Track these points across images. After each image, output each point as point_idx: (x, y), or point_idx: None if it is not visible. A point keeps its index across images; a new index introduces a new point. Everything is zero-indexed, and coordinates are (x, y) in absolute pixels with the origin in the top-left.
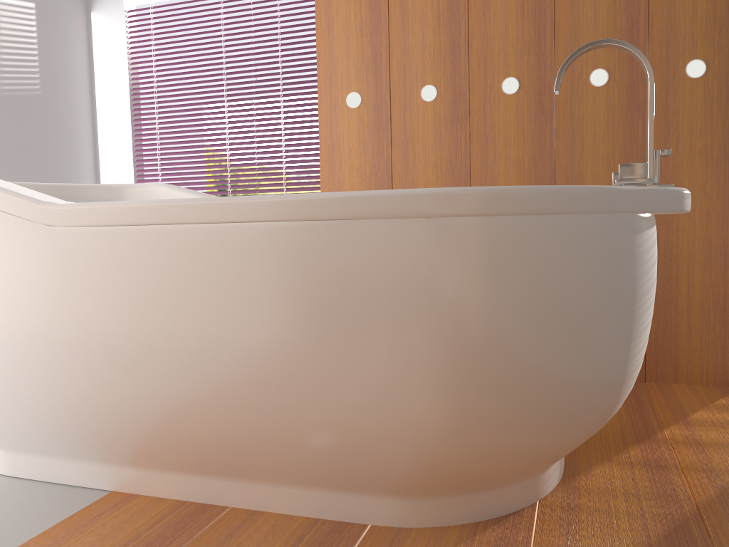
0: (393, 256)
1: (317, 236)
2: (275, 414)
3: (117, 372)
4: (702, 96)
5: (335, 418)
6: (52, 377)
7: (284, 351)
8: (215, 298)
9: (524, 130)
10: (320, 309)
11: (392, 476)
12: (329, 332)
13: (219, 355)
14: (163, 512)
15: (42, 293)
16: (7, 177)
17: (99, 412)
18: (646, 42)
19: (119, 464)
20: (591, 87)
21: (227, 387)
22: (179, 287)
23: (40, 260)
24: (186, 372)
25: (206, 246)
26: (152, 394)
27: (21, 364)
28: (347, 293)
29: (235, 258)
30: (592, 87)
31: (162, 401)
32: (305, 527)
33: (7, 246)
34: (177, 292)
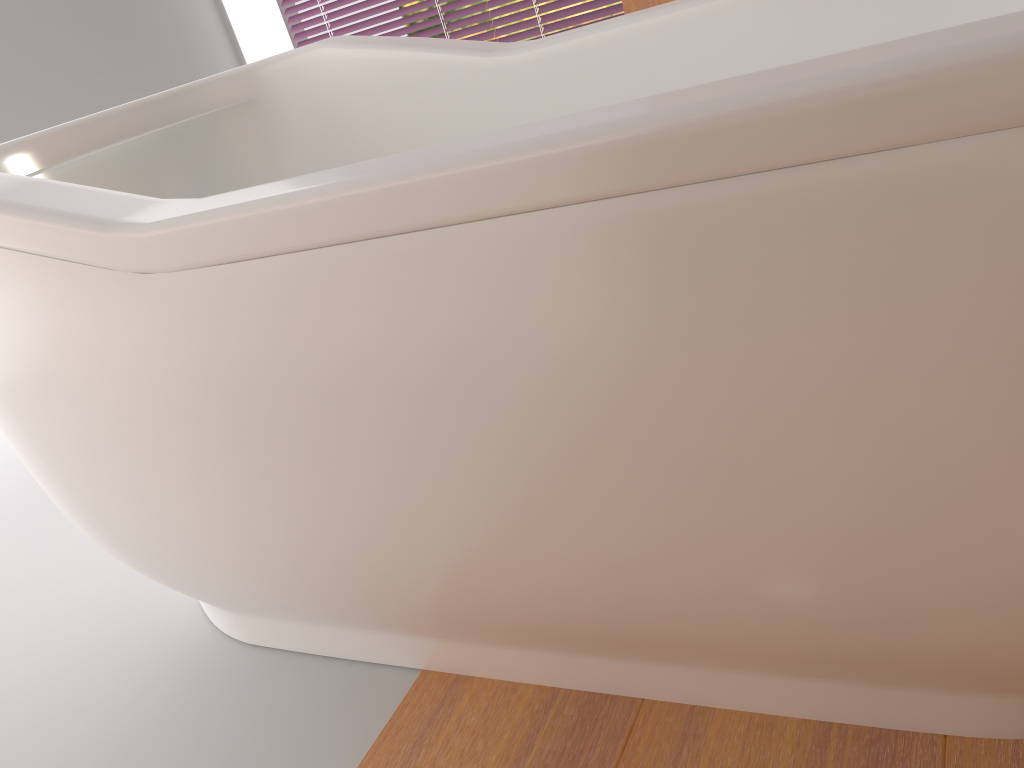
0: (1018, 238)
1: (771, 216)
2: (717, 587)
3: (372, 524)
4: None
5: (865, 595)
6: (260, 533)
7: (721, 479)
8: (532, 384)
9: None
10: (803, 389)
11: (1005, 674)
12: (834, 437)
13: (570, 492)
14: (524, 725)
15: (184, 402)
16: (93, 59)
17: (361, 581)
18: None
19: (421, 635)
20: None
21: (601, 545)
22: (445, 369)
23: (156, 342)
24: (506, 523)
25: (481, 275)
26: (450, 557)
27: (201, 515)
28: (877, 347)
29: (559, 296)
30: None
31: (473, 567)
32: (808, 752)
33: (88, 321)
34: (445, 379)
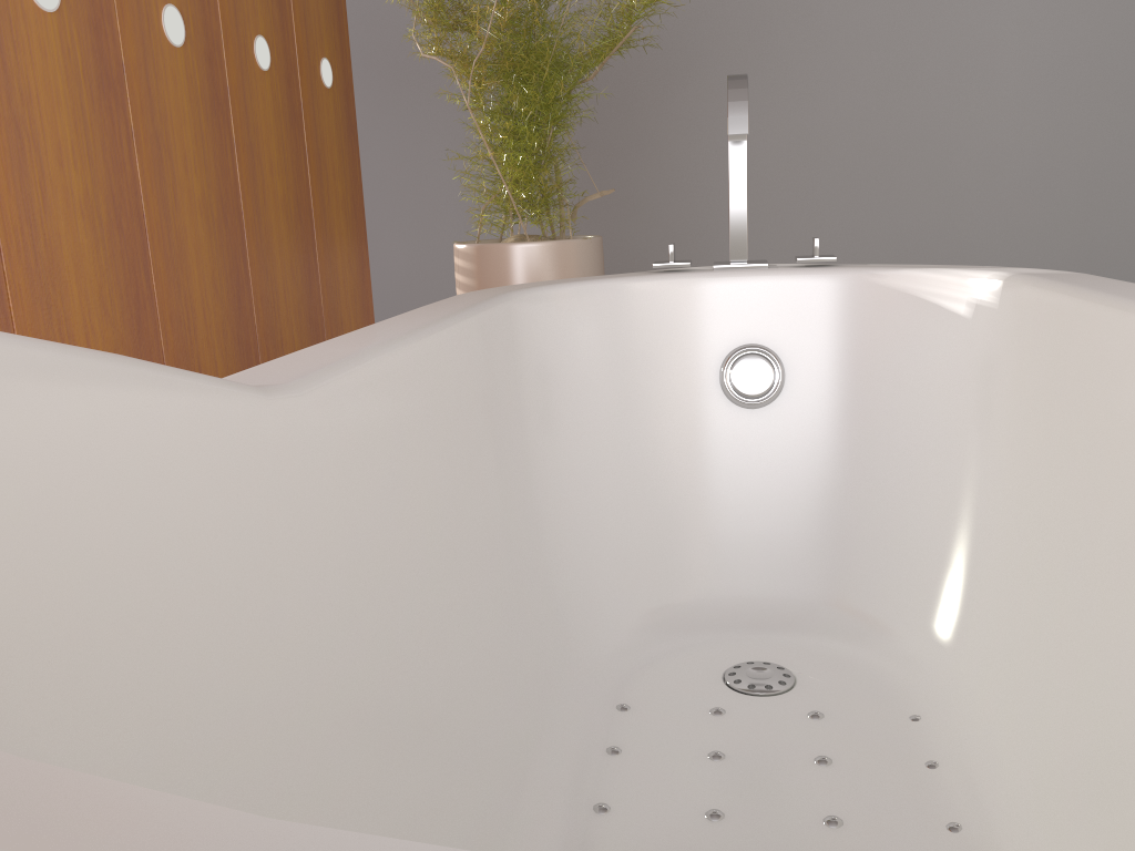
0: None
1: None
2: None
3: None
4: (334, 118)
5: None
6: None
7: None
8: None
9: (203, 137)
10: None
11: None
12: None
13: None
14: None
15: None
16: None
17: None
18: (291, 8)
19: None
20: (257, 70)
21: None
22: None
23: None
24: None
25: None
26: None
27: None
28: None
29: None
30: (259, 69)
31: None
32: None
33: None
34: None
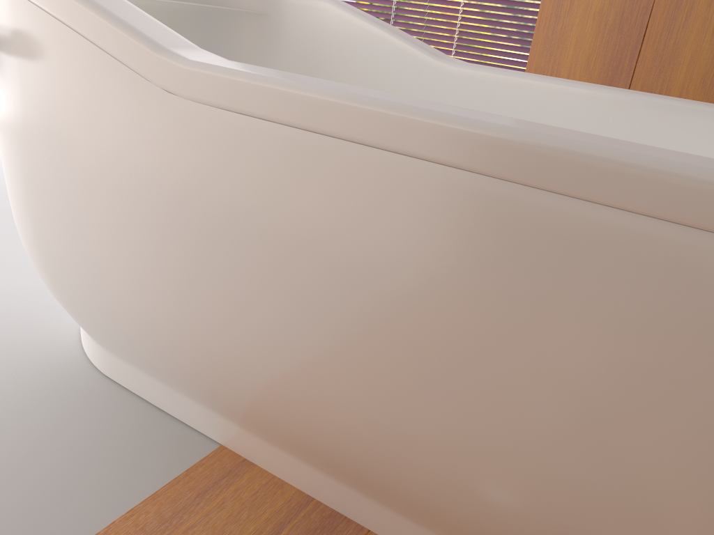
0: None
1: (645, 250)
2: (470, 480)
3: (244, 333)
4: None
5: (573, 529)
6: (158, 304)
7: (514, 410)
8: (414, 289)
9: None
10: (606, 375)
11: None
12: (610, 416)
13: (401, 372)
14: (280, 514)
15: (152, 192)
16: None
17: (214, 368)
18: None
19: (233, 421)
20: None
21: (403, 417)
22: (356, 252)
23: (153, 143)
24: (343, 374)
25: (416, 200)
26: (289, 379)
27: (122, 274)
28: (674, 369)
29: (465, 238)
30: None
31: (301, 393)
32: None
33: (110, 107)
34: (352, 258)
